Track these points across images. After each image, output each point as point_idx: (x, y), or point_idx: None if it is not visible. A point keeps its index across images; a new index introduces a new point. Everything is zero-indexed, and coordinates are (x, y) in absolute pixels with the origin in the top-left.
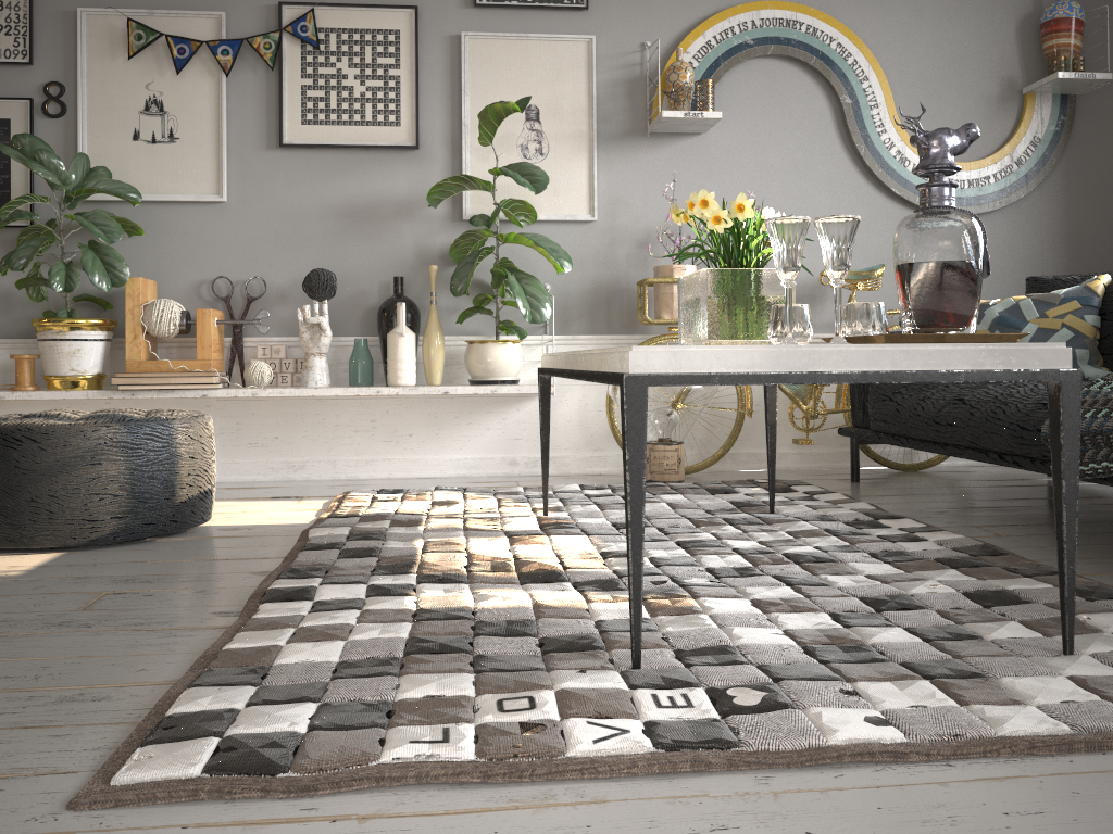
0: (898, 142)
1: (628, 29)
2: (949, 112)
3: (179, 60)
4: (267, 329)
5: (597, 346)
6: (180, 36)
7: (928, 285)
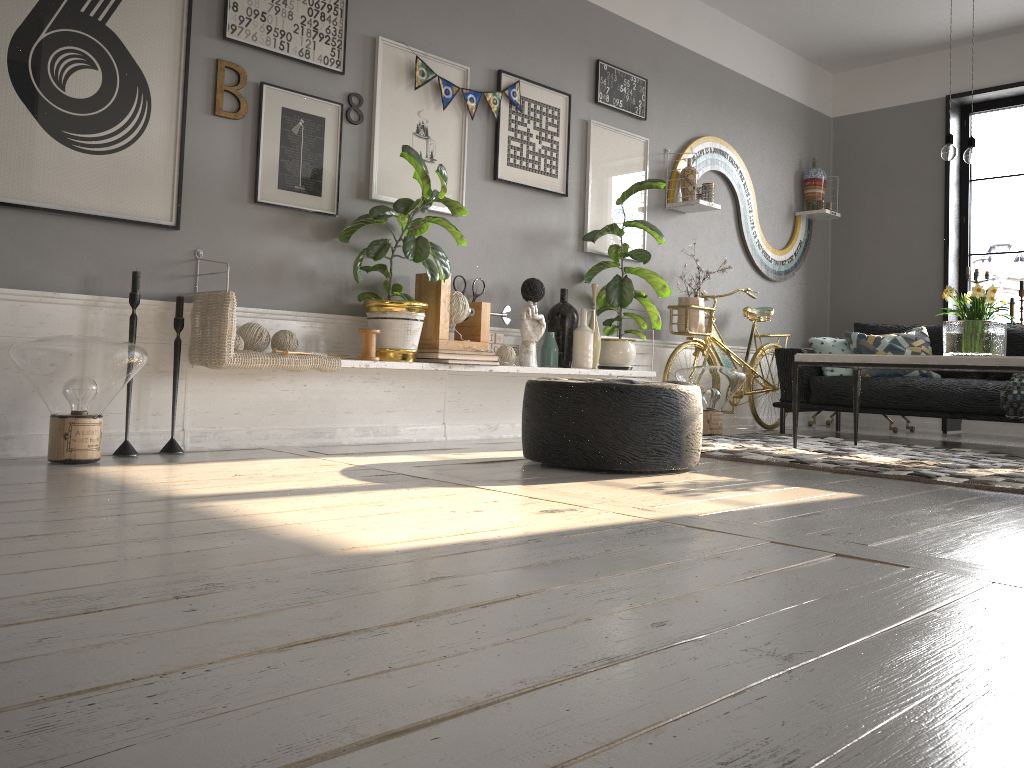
0: (757, 234)
1: (659, 138)
2: (771, 220)
3: (445, 98)
4: (509, 321)
5: (639, 346)
6: (447, 80)
7: None
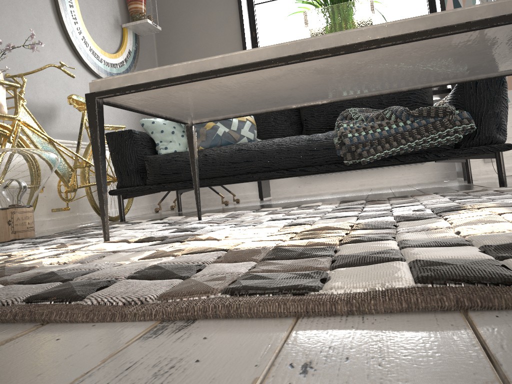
0: (83, 32)
1: None
2: (98, 24)
3: None
4: None
5: None
6: None
7: None
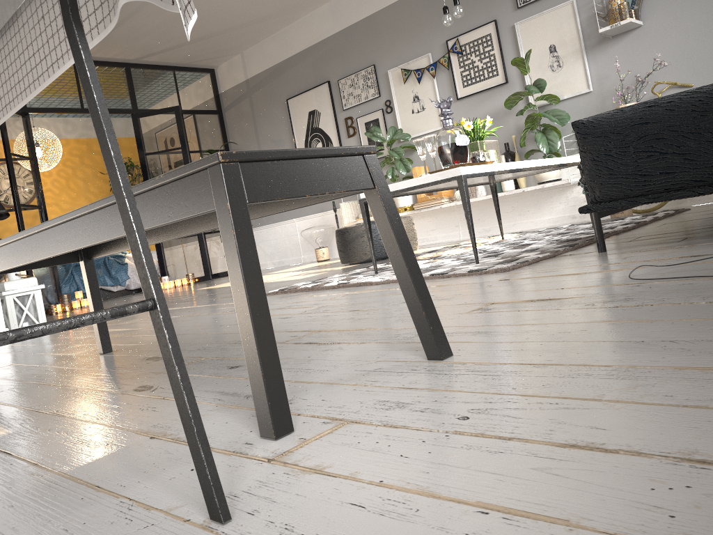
0: None
1: None
2: None
3: (418, 78)
4: None
5: None
6: (417, 69)
7: (440, 154)
